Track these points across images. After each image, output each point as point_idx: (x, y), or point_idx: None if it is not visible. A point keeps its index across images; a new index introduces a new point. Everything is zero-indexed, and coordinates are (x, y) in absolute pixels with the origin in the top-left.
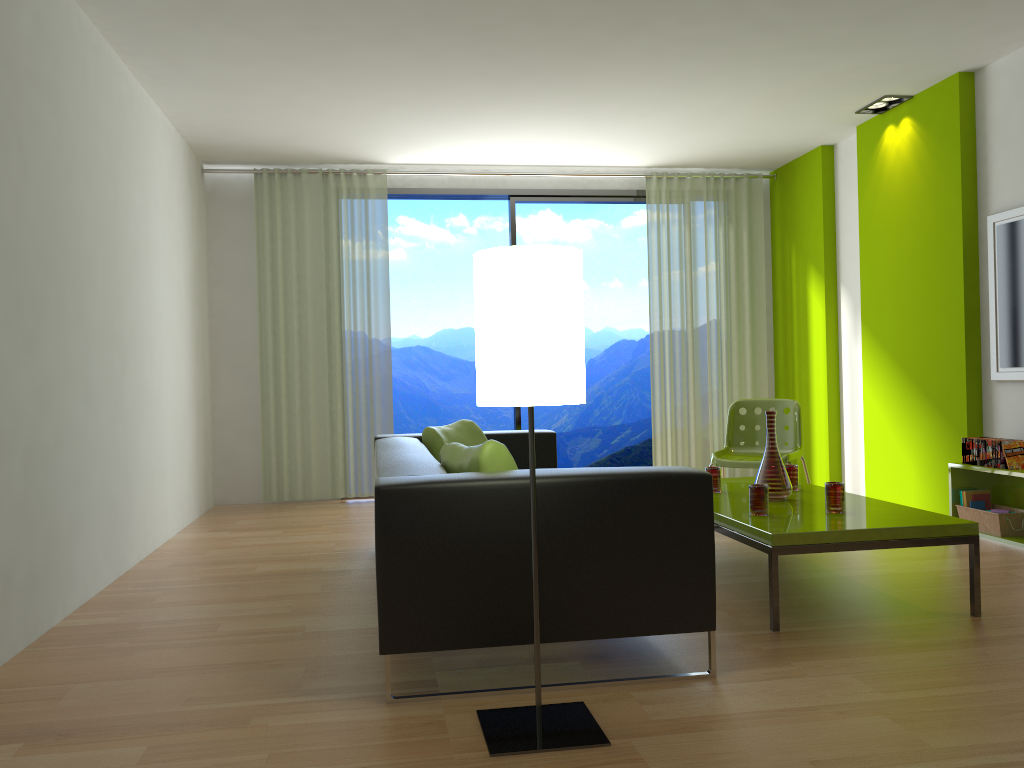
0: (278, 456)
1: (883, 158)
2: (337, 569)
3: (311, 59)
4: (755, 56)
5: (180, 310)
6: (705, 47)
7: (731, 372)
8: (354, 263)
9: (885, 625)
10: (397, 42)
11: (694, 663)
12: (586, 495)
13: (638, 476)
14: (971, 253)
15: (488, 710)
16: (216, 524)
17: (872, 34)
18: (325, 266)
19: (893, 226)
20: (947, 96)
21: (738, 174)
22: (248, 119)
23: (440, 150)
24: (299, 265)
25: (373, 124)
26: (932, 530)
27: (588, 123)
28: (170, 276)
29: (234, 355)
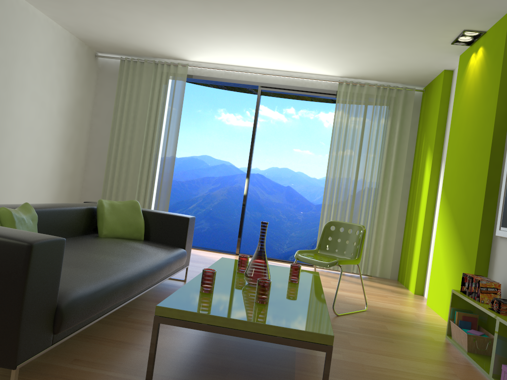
0: None
1: (467, 76)
2: None
3: None
4: None
5: (49, 122)
6: None
7: (375, 208)
8: (163, 113)
9: None
10: None
11: None
12: None
13: None
14: (499, 142)
15: None
16: None
17: None
18: (149, 113)
19: (464, 122)
20: (501, 29)
21: (399, 87)
22: (91, 23)
23: (209, 53)
24: (136, 111)
25: (157, 31)
26: (291, 333)
27: (278, 39)
28: (38, 102)
29: (98, 154)
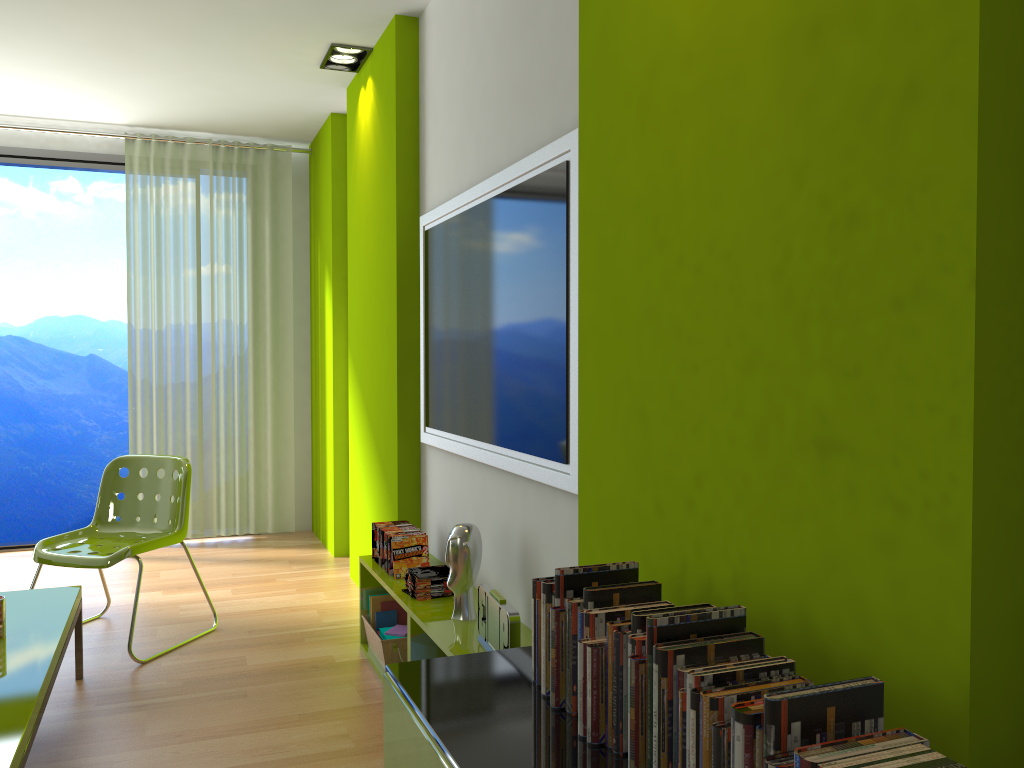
0: None
1: (359, 132)
2: None
3: None
4: None
5: None
6: None
7: (247, 397)
8: None
9: None
10: None
11: None
12: None
13: None
14: (409, 266)
15: None
16: None
17: None
18: None
19: (363, 223)
20: (390, 48)
21: (260, 144)
22: None
23: None
24: None
25: None
26: None
27: None
28: None
29: None
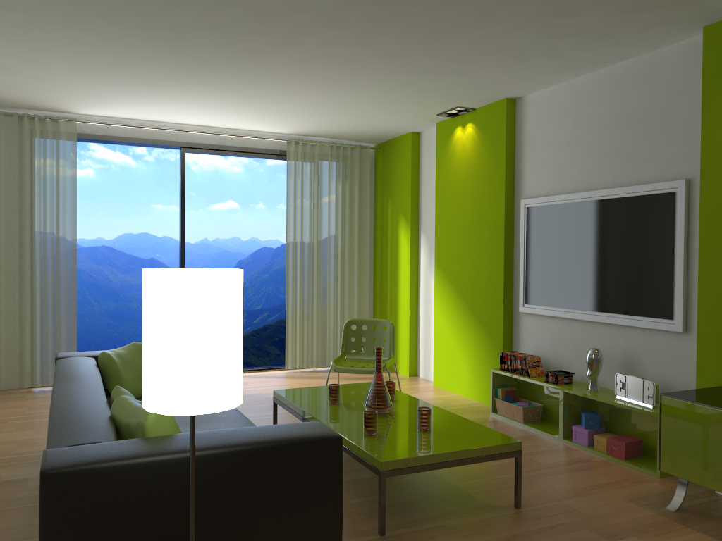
0: None
1: (454, 148)
2: (15, 478)
3: (4, 30)
4: (373, 72)
5: None
6: (338, 62)
7: (344, 287)
8: (45, 193)
9: (459, 522)
10: (85, 28)
11: None
12: (239, 463)
13: (283, 443)
14: (509, 223)
15: None
16: None
17: (455, 68)
18: (18, 194)
19: (459, 197)
20: (498, 113)
21: (353, 145)
22: None
23: (124, 108)
24: None
25: (64, 85)
26: (492, 449)
27: (245, 102)
28: None
29: None
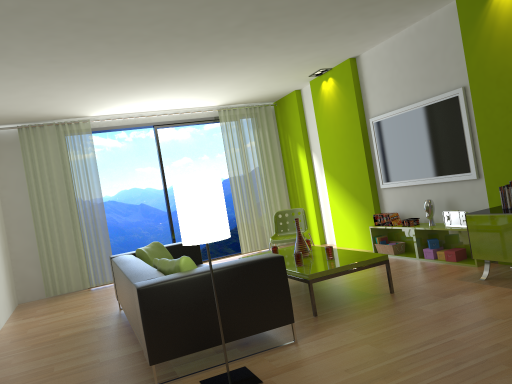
0: (51, 272)
1: (323, 95)
2: (102, 326)
3: (52, 75)
4: (265, 58)
5: None
6: (243, 56)
7: (269, 196)
8: (79, 168)
9: (358, 304)
10: (97, 64)
11: (286, 338)
12: (232, 274)
13: (253, 262)
14: (365, 135)
15: (204, 380)
16: (25, 314)
17: (313, 47)
18: (63, 171)
19: (331, 125)
20: (346, 68)
21: (260, 105)
22: (15, 103)
23: (117, 108)
24: (49, 173)
25: (83, 100)
26: (371, 261)
27: (190, 90)
28: None
29: (19, 224)
